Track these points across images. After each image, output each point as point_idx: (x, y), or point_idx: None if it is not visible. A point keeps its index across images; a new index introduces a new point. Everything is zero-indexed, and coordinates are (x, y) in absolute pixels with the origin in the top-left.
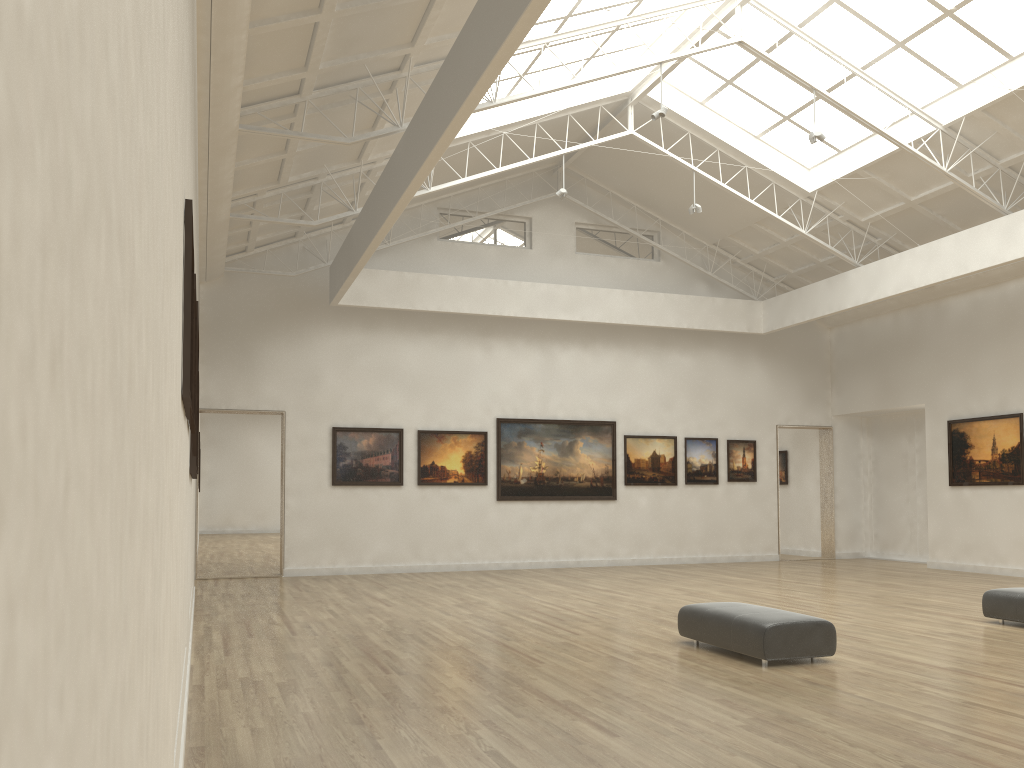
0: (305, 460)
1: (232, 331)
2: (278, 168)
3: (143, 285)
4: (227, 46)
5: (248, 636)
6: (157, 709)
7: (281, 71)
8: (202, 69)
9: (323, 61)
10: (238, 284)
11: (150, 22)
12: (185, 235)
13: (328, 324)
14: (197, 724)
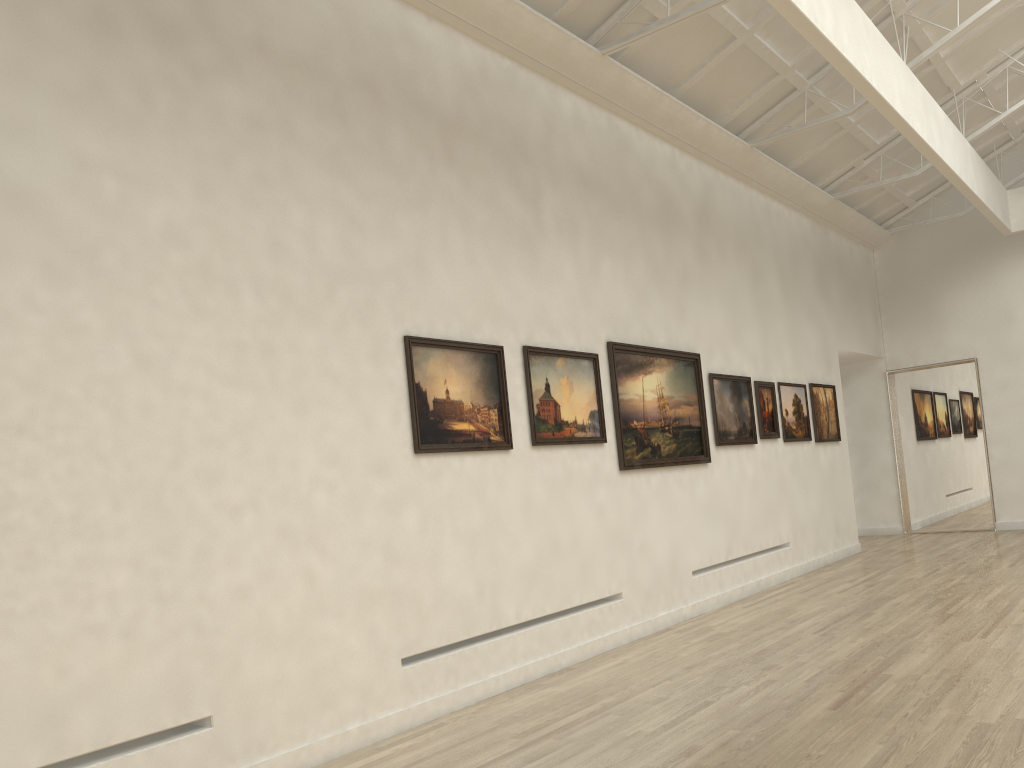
0: (1005, 406)
1: (909, 289)
2: (855, 139)
3: (53, 490)
4: (659, 113)
5: (801, 592)
6: (197, 625)
7: (757, 86)
8: (660, 134)
9: (791, 57)
10: (910, 241)
11: (60, 400)
12: (406, 357)
13: (1015, 254)
14: (604, 654)
